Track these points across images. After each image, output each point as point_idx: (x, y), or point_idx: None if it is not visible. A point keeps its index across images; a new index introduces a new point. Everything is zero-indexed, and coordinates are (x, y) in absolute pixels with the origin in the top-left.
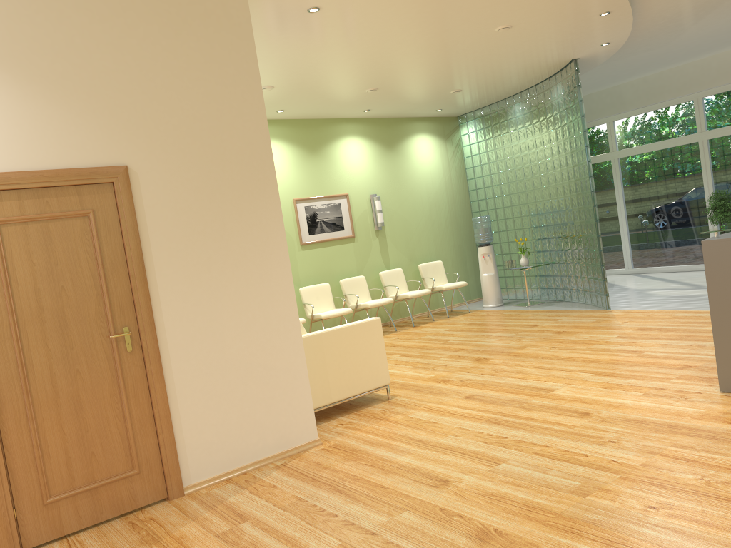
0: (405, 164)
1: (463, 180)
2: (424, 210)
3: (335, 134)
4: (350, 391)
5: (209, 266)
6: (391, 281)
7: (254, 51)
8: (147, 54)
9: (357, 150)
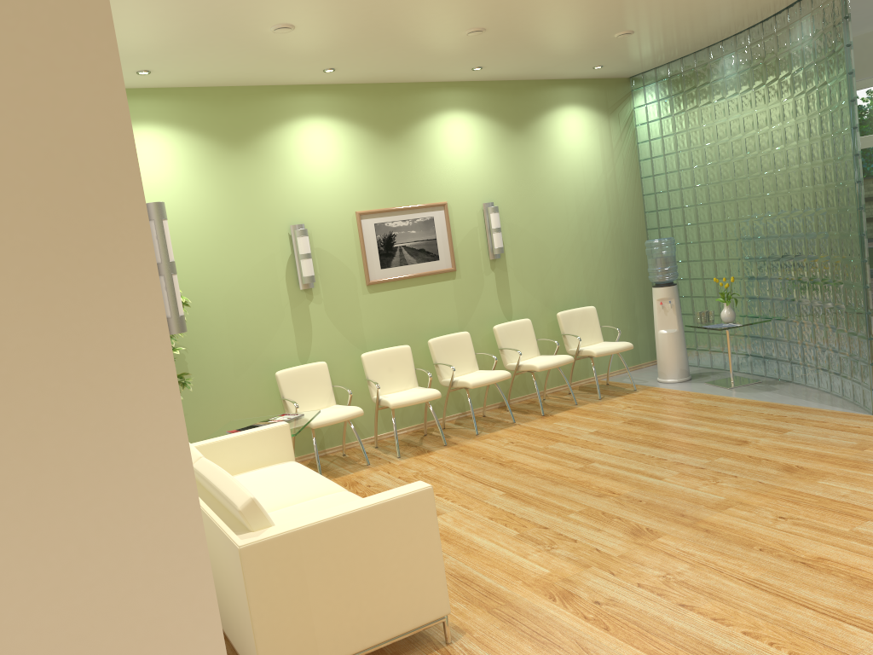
0: (541, 154)
1: (635, 178)
2: (570, 227)
3: (428, 107)
4: (361, 640)
5: None
6: (512, 340)
7: None
8: None
9: (463, 133)
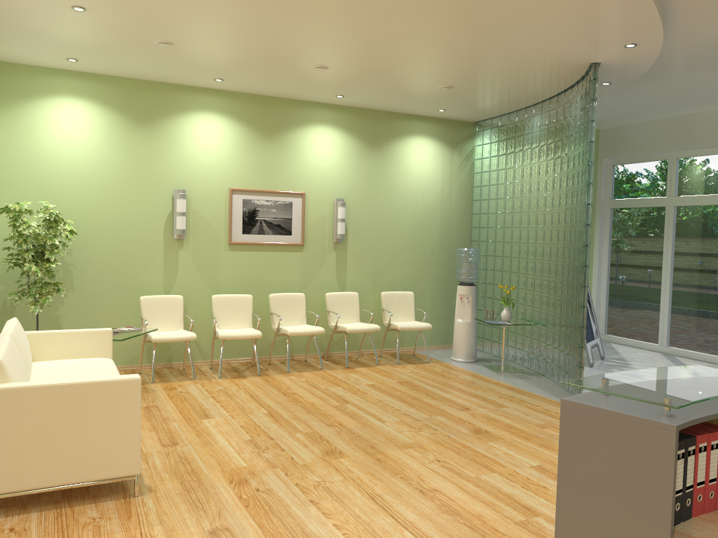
0: (390, 169)
1: (467, 199)
2: (405, 228)
3: (302, 119)
4: (60, 477)
5: None
6: (339, 306)
7: None
8: None
9: (328, 143)
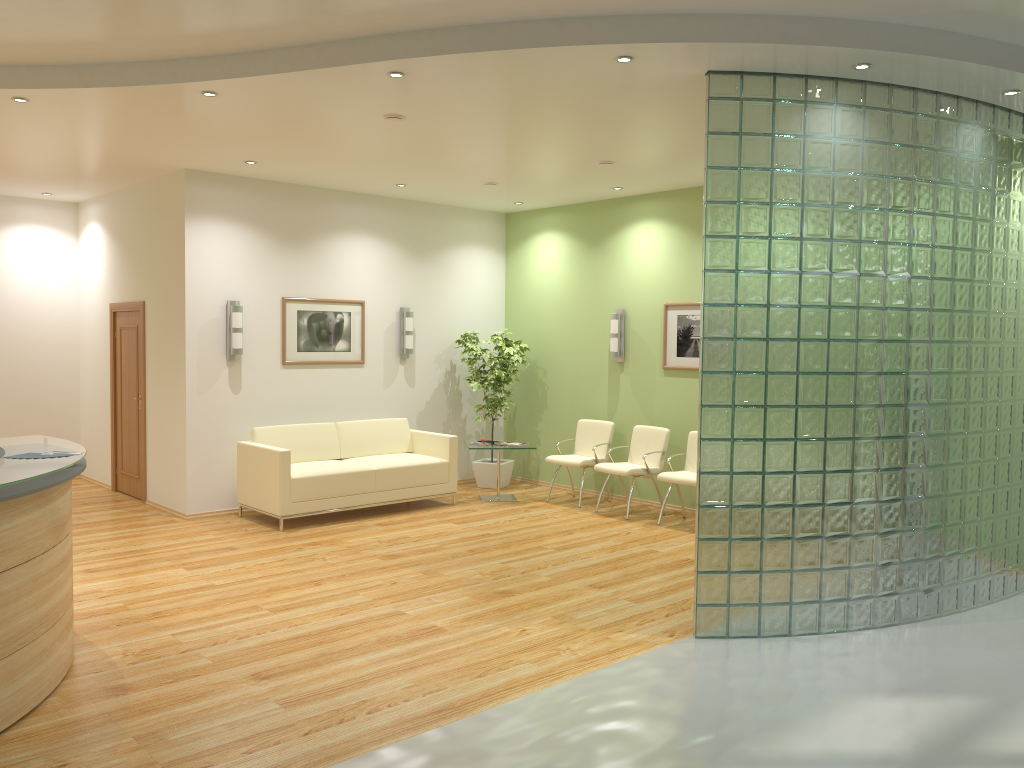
0: None
1: None
2: None
3: None
4: (257, 504)
5: (161, 370)
6: None
7: (184, 218)
8: (153, 231)
9: None
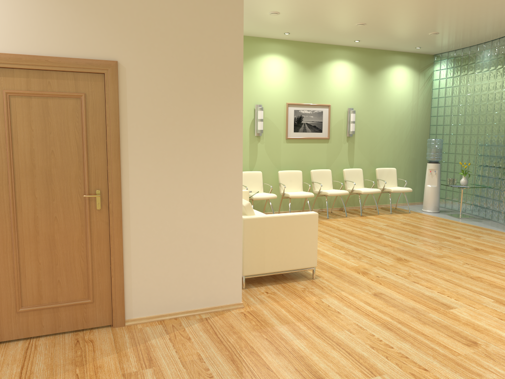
0: (381, 88)
1: (428, 107)
2: (390, 127)
3: (329, 57)
4: (281, 267)
5: (173, 152)
6: (351, 177)
7: None
8: None
9: (344, 72)
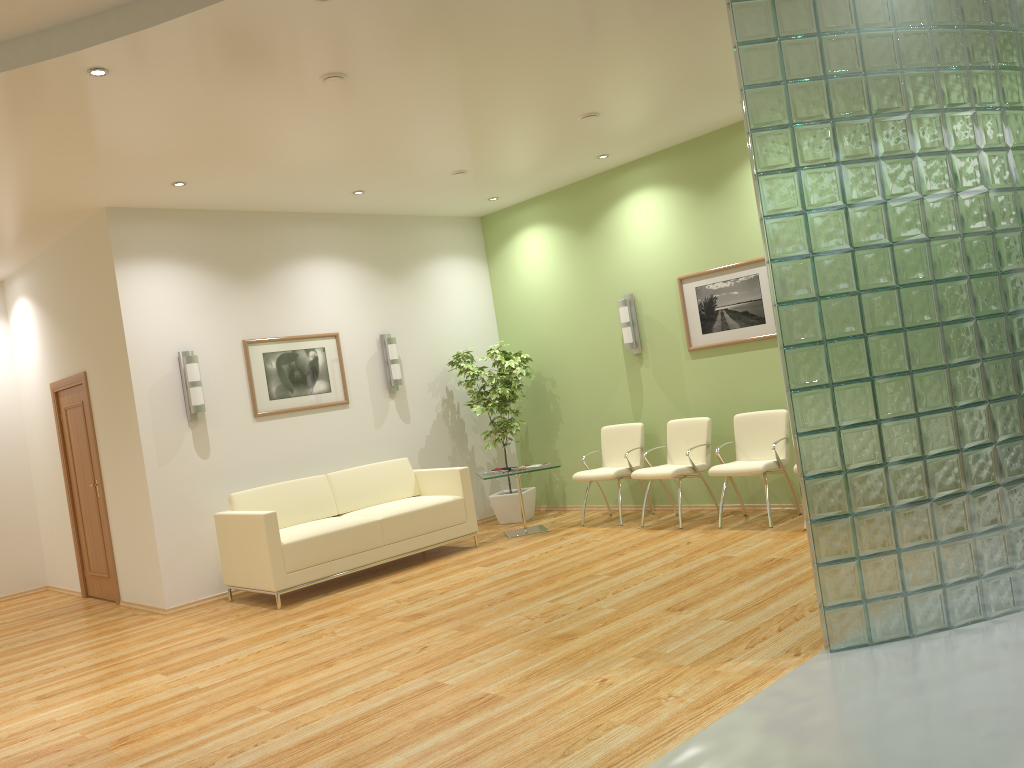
0: None
1: None
2: None
3: None
4: (247, 582)
5: (114, 445)
6: None
7: (113, 264)
8: (83, 289)
9: None
